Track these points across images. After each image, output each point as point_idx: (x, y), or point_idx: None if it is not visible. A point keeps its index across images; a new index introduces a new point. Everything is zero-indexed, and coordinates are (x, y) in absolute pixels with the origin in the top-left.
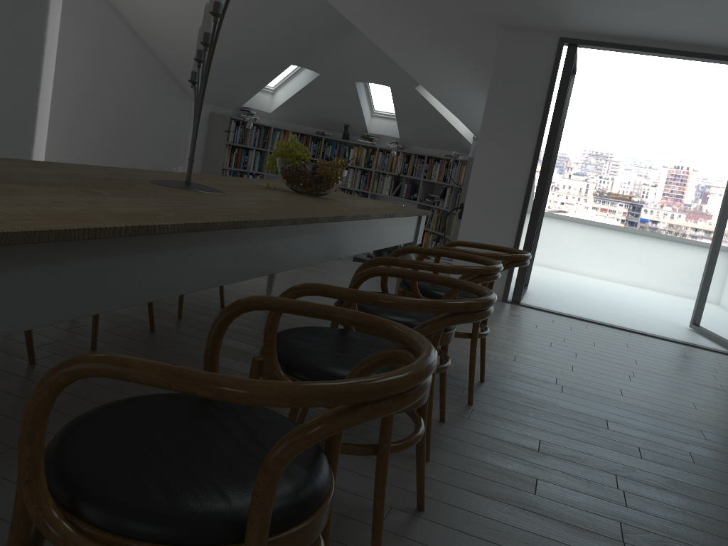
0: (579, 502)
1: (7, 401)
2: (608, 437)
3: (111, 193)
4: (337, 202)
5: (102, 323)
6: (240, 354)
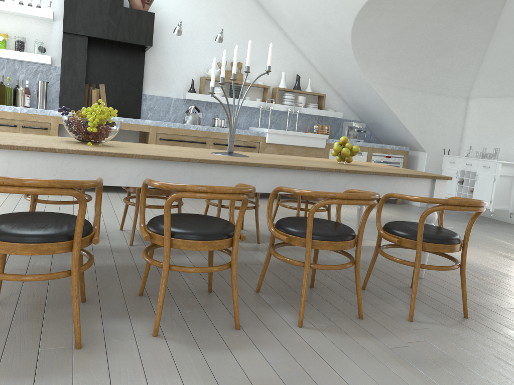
0: (151, 216)
1: (286, 278)
2: (72, 212)
3: (294, 158)
4: (107, 142)
5: (165, 310)
6: (123, 268)
